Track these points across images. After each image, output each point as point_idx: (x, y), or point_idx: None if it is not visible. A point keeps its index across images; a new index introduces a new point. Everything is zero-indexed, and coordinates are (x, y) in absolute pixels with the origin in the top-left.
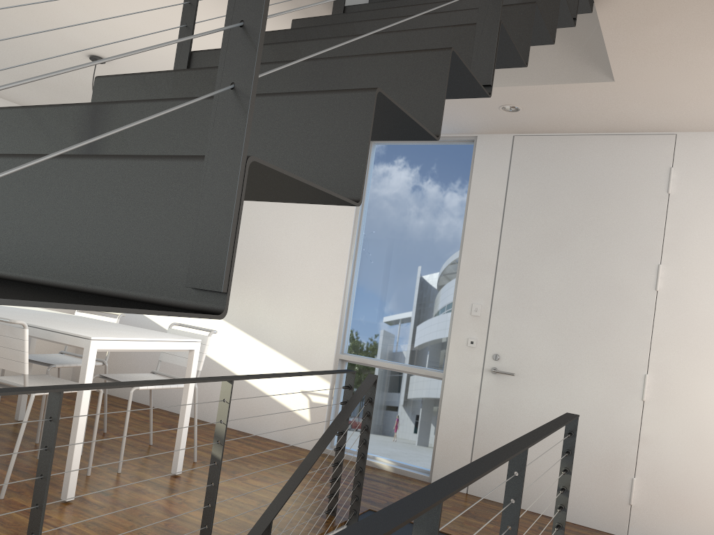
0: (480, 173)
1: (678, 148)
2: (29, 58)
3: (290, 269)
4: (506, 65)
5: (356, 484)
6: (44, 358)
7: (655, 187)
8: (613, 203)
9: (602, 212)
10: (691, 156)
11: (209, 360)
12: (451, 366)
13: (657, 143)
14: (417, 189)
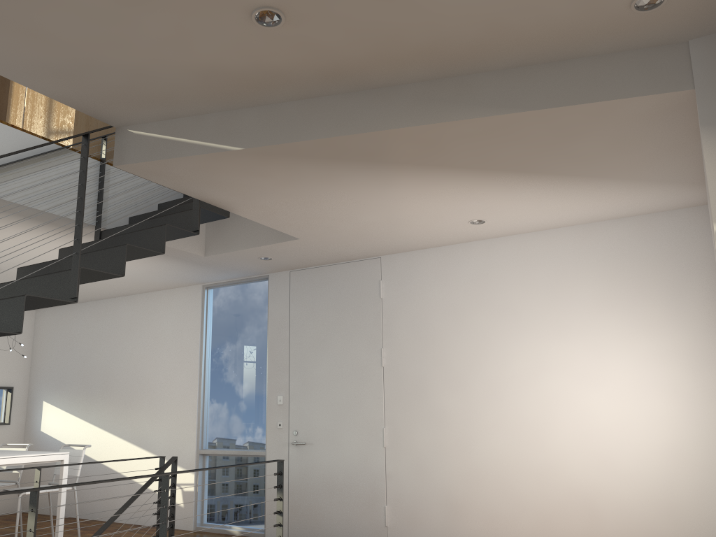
0: (273, 301)
1: (383, 266)
2: None
3: (162, 391)
4: (114, 277)
5: (169, 536)
6: None
7: (373, 295)
8: (351, 309)
9: (345, 316)
10: (390, 271)
11: (113, 472)
12: (269, 445)
13: (370, 265)
14: (239, 317)
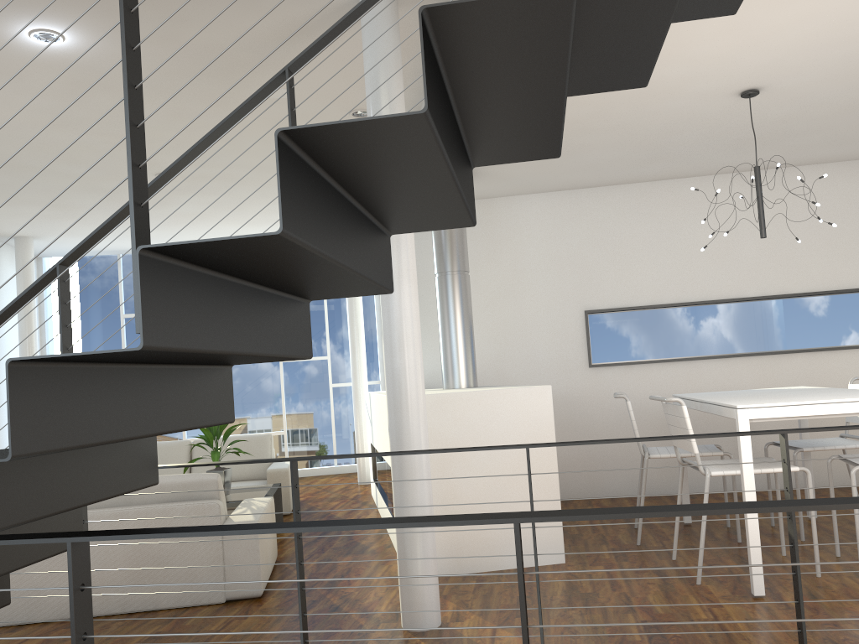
0: None
1: None
2: (709, 126)
3: None
4: None
5: None
6: (805, 442)
7: None
8: None
9: None
10: None
11: None
12: None
13: None
14: None
